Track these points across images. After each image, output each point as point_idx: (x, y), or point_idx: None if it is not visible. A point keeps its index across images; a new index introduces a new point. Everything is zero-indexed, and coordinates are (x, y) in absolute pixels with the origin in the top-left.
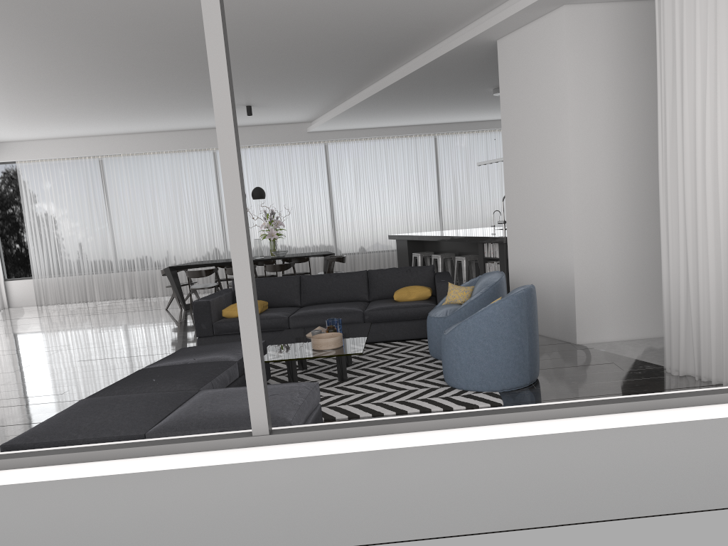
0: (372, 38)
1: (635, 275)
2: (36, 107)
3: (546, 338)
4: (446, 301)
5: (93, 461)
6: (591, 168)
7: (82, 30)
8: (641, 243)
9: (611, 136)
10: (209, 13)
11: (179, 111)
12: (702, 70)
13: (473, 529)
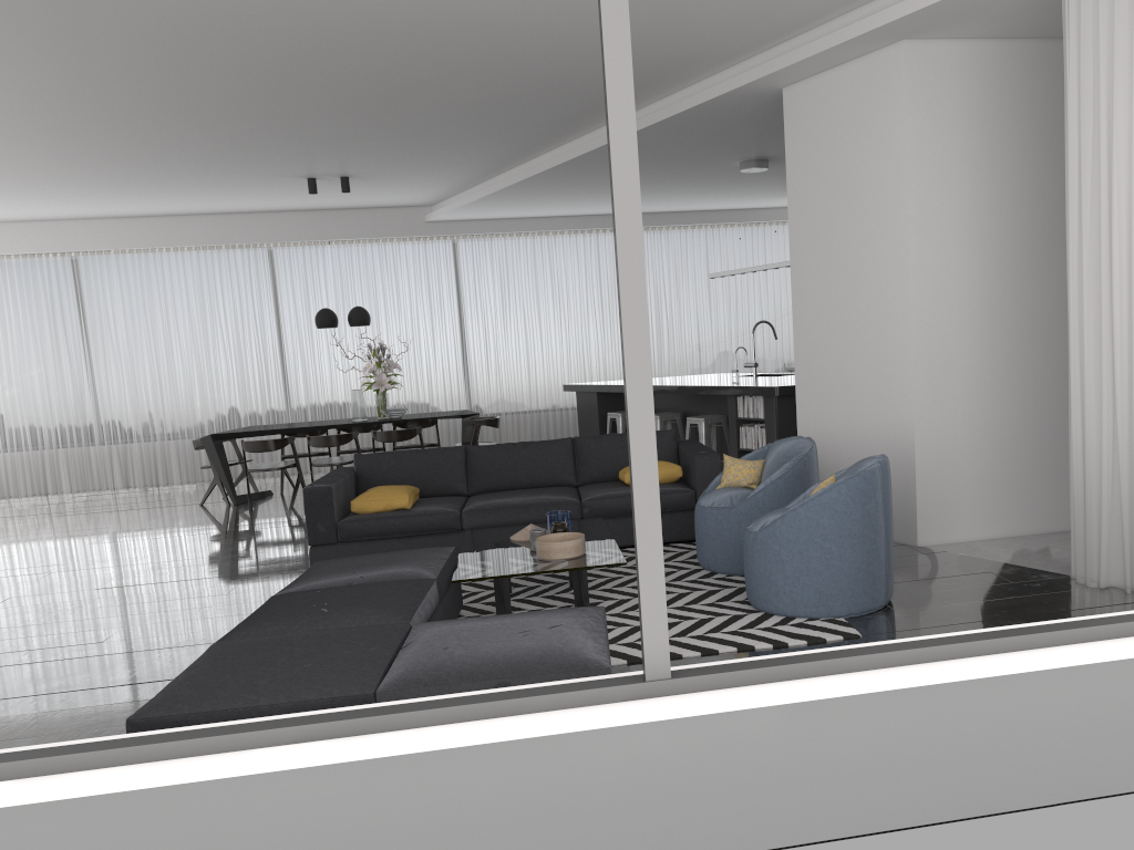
0: (586, 78)
1: (1002, 442)
2: None
3: None
4: (723, 482)
5: (394, 730)
6: (939, 283)
7: (130, 45)
8: (1010, 394)
9: (969, 235)
10: (612, 26)
11: (227, 182)
12: None
13: (936, 816)
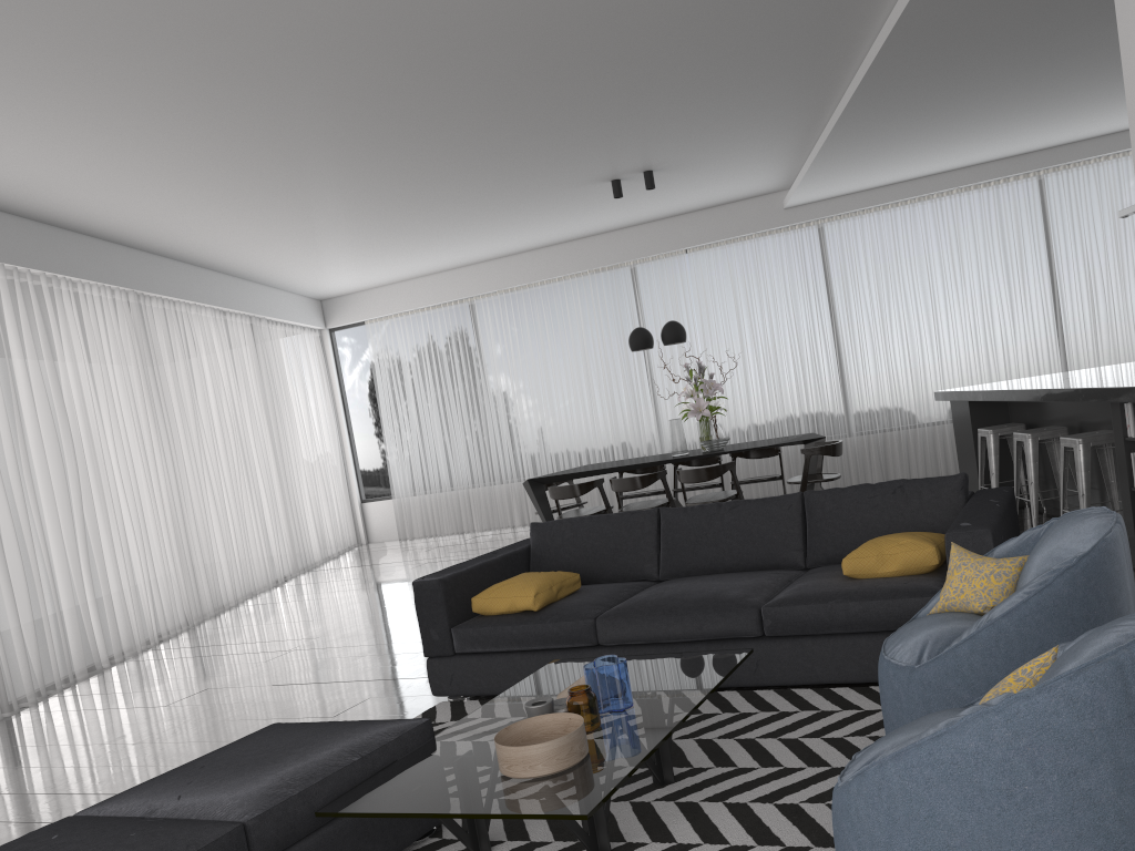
0: None
1: None
2: (317, 229)
3: None
4: (938, 602)
5: None
6: None
7: (181, 47)
8: None
9: None
10: None
11: (539, 201)
12: None
13: None
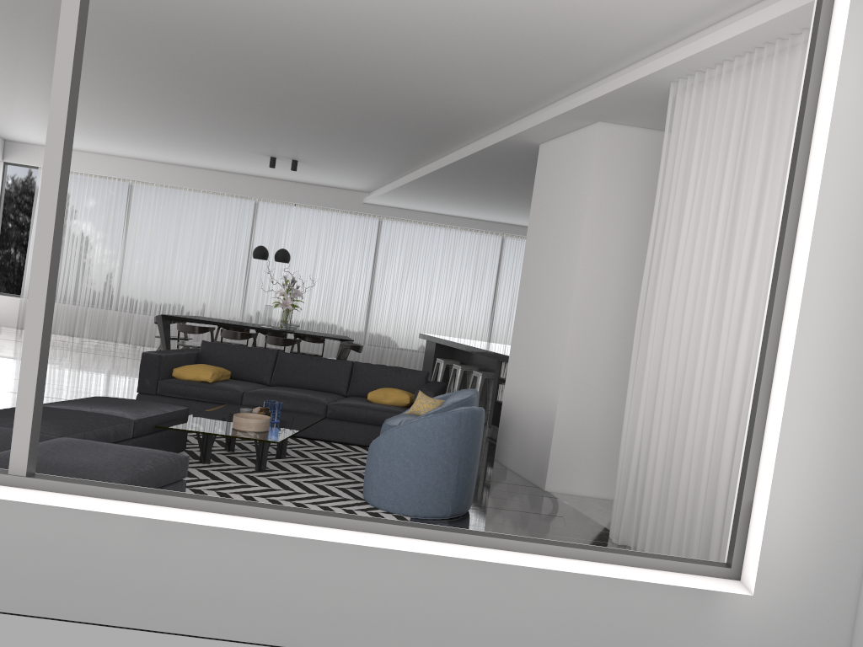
0: (412, 115)
1: None
2: None
3: (519, 477)
4: (409, 410)
5: None
6: (596, 299)
7: (97, 44)
8: None
9: (625, 269)
10: (63, 47)
11: (219, 150)
12: (689, 215)
13: (241, 636)
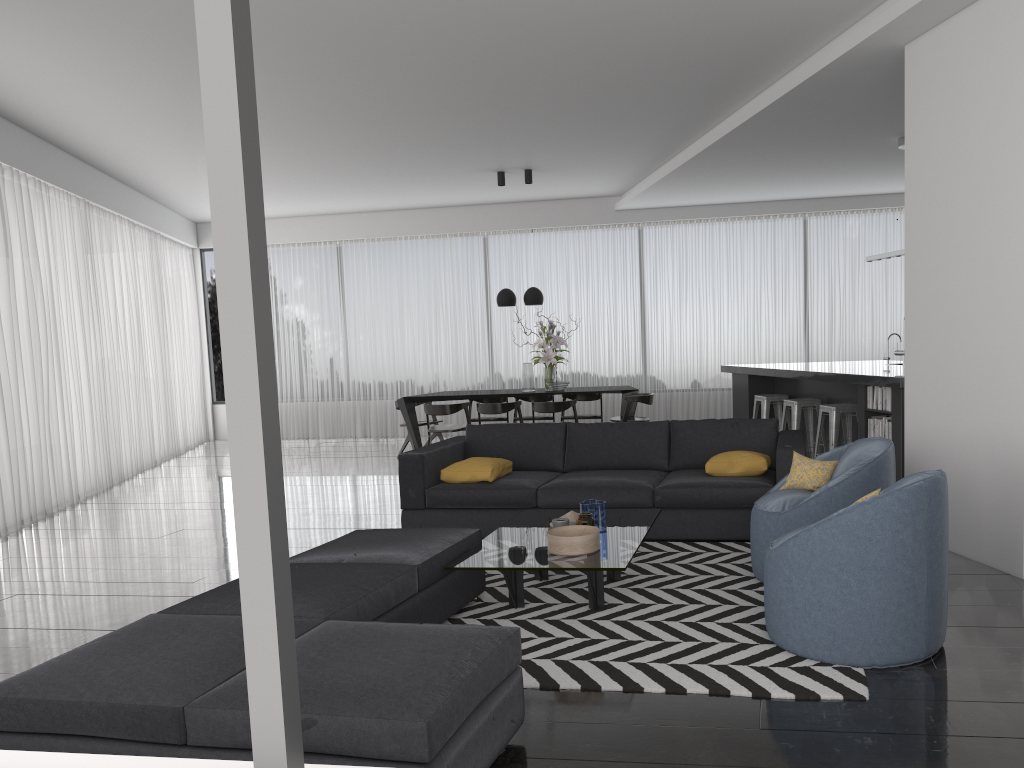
0: (697, 52)
1: None
2: None
3: (965, 560)
4: (786, 483)
5: None
6: None
7: (272, 49)
8: None
9: None
10: None
11: (434, 177)
12: None
13: None
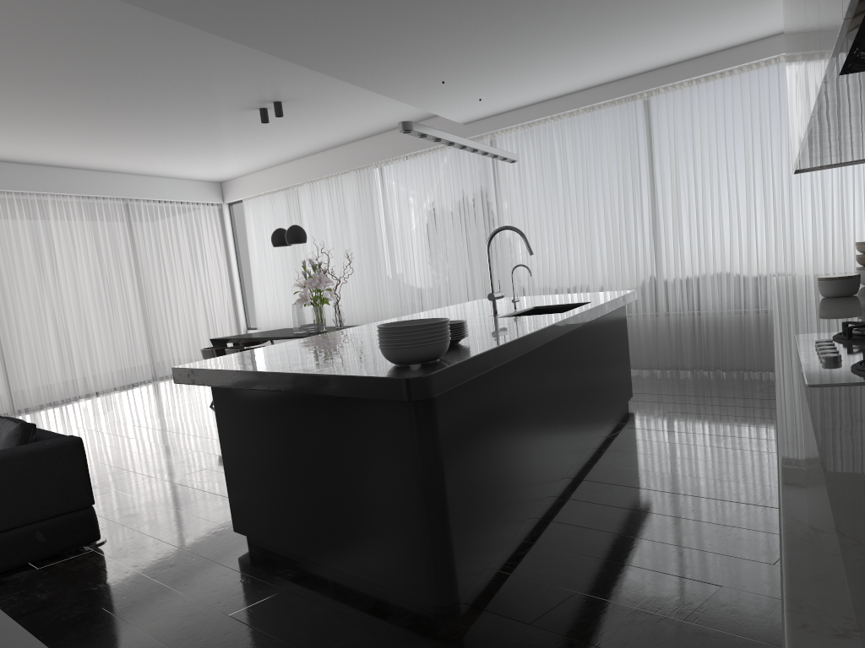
0: None
1: None
2: (86, 145)
3: None
4: None
5: None
6: None
7: None
8: None
9: None
10: None
11: (232, 123)
12: None
13: None
